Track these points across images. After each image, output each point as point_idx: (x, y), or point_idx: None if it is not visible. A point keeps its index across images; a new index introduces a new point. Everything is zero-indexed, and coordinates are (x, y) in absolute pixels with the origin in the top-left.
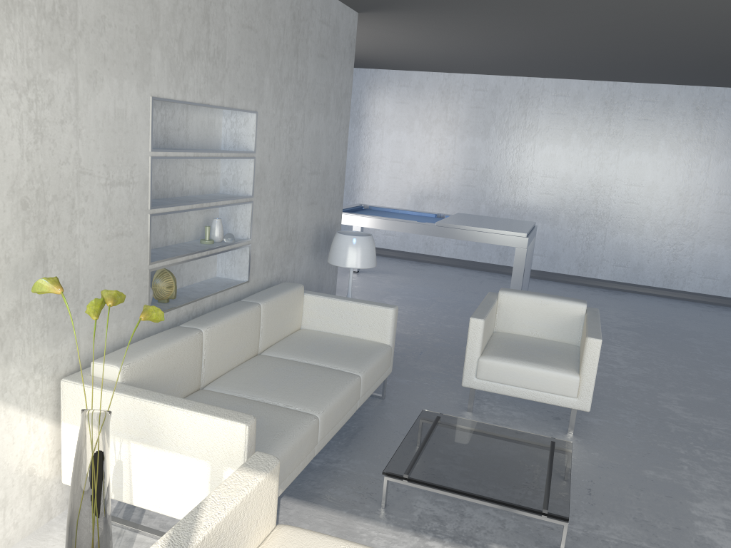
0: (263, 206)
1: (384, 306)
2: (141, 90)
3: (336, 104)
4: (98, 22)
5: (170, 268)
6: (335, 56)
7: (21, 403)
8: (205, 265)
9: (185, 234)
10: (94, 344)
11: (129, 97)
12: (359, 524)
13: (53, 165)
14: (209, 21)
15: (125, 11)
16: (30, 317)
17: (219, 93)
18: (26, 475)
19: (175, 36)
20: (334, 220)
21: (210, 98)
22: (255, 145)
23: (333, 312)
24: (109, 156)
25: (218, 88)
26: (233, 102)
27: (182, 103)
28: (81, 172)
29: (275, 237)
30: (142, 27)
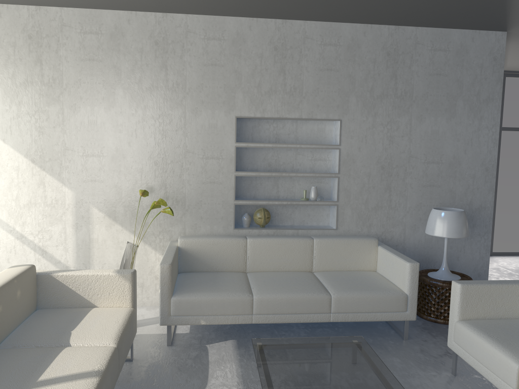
0: (353, 181)
1: (406, 260)
2: (228, 114)
3: (469, 108)
4: (199, 86)
5: (281, 212)
6: (463, 72)
7: (152, 245)
8: (317, 216)
9: (296, 194)
10: (194, 232)
11: (219, 117)
12: (230, 364)
13: (171, 148)
14: (285, 72)
15: (216, 79)
16: (157, 210)
17: (296, 110)
18: (154, 278)
19: (254, 85)
20: (477, 203)
21: (288, 114)
22: (339, 141)
23: (386, 262)
24: (205, 145)
25: (295, 108)
26: (311, 115)
27: (260, 118)
28: (187, 151)
29: (373, 205)
30: (228, 84)
